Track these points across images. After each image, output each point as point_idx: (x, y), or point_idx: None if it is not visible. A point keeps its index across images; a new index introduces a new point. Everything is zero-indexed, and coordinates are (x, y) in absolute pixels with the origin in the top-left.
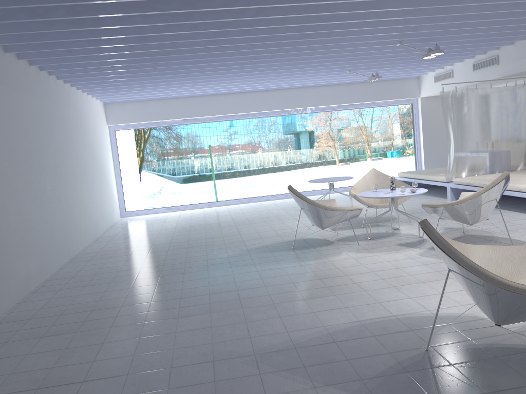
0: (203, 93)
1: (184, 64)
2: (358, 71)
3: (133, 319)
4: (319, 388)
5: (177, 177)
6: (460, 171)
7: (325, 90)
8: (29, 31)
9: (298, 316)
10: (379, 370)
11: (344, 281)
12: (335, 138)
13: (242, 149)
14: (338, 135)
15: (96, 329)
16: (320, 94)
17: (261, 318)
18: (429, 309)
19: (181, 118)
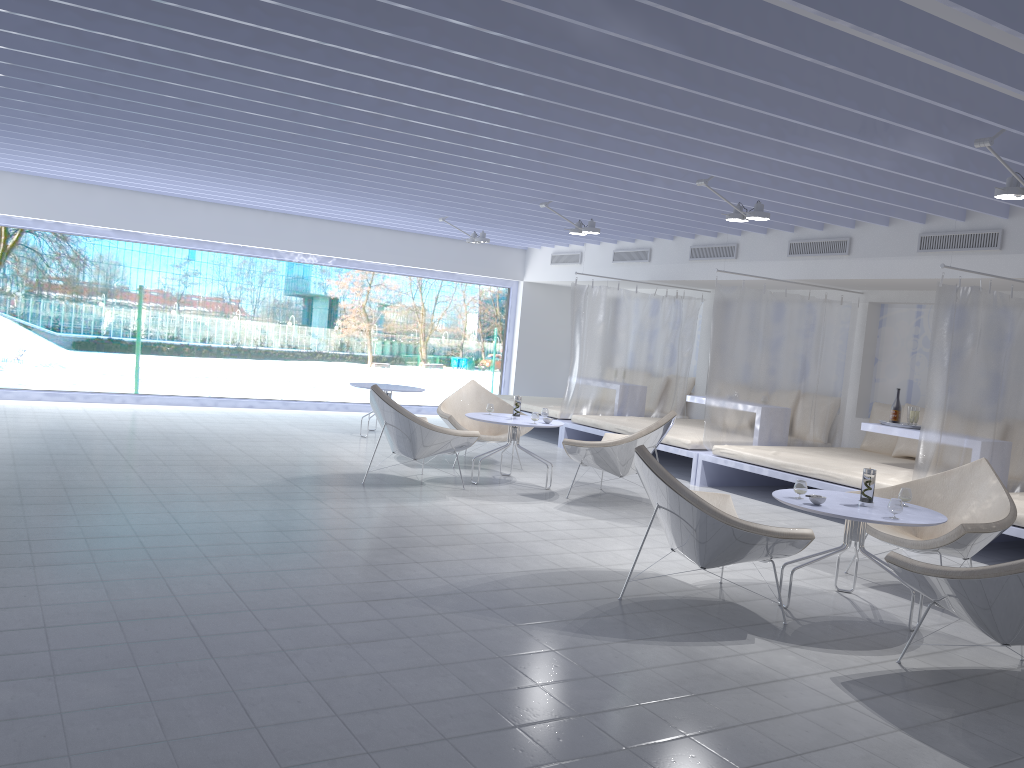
0: (167, 192)
1: (207, 149)
2: (451, 221)
3: (180, 553)
4: (522, 626)
5: (62, 336)
6: (581, 405)
7: (382, 236)
8: (37, 52)
9: (442, 563)
10: (579, 614)
11: (475, 530)
12: (373, 318)
13: (204, 305)
14: (378, 314)
15: (128, 561)
16: (374, 241)
17: (390, 562)
18: (602, 565)
19: (115, 227)
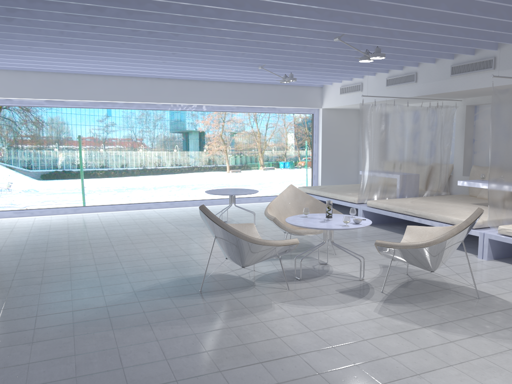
0: (77, 71)
1: (55, 19)
2: (268, 69)
3: None
4: None
5: (33, 172)
6: (372, 193)
7: (225, 87)
8: None
9: None
10: None
11: (300, 369)
12: (228, 142)
13: (120, 144)
14: (231, 139)
15: None
16: (219, 91)
17: None
18: None
19: (45, 98)
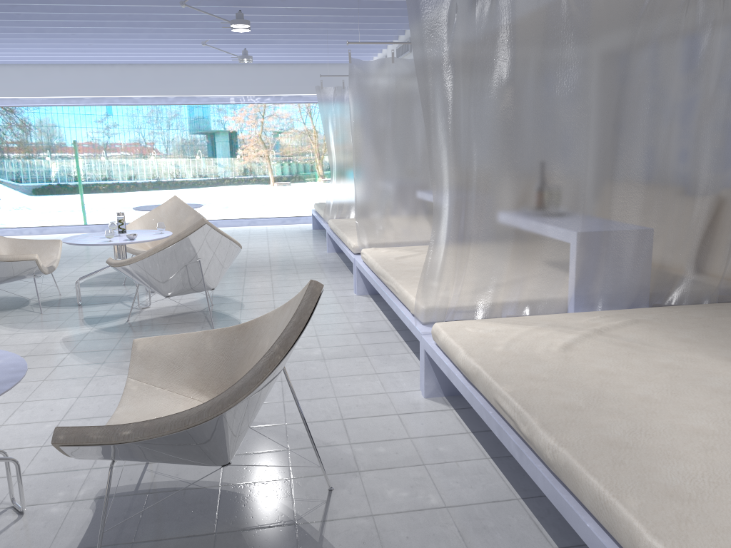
0: (26, 61)
1: None
2: (237, 45)
3: None
4: None
5: (24, 186)
6: (347, 209)
7: (222, 70)
8: None
9: None
10: None
11: None
12: (270, 145)
13: (125, 150)
14: (274, 140)
15: None
16: (214, 76)
17: None
18: None
19: None
